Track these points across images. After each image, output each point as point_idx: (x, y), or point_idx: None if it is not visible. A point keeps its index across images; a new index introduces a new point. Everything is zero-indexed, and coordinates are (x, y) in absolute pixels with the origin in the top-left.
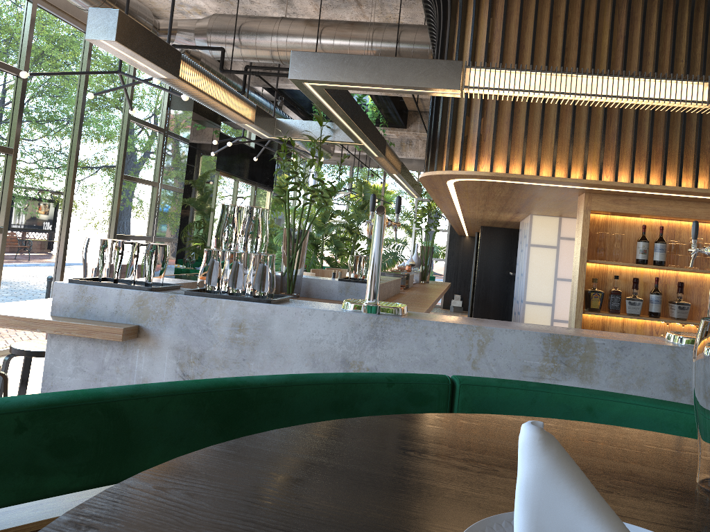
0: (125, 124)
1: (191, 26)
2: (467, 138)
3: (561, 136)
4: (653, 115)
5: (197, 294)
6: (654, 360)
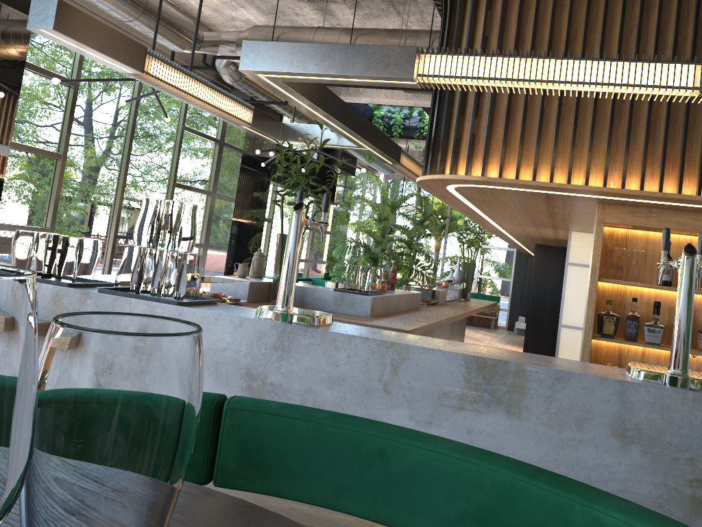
0: (178, 134)
1: (233, 38)
2: (461, 139)
3: (563, 138)
4: (669, 113)
5: (110, 292)
6: (597, 396)
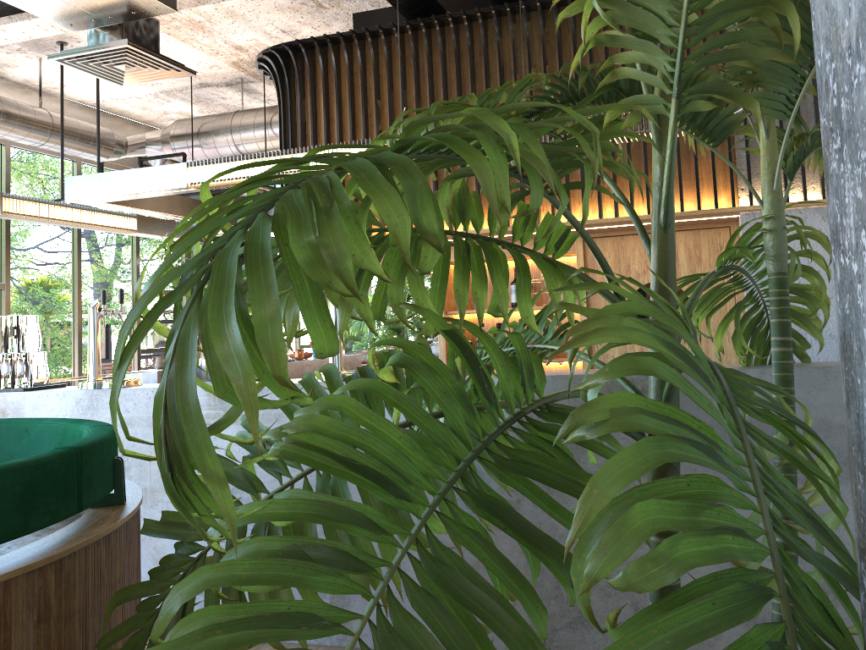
0: (134, 239)
1: (157, 136)
2: None
3: None
4: None
5: None
6: None
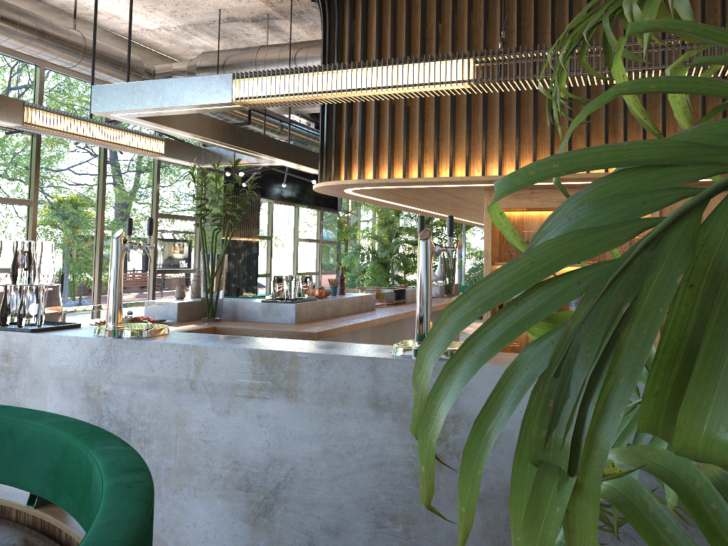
0: (155, 166)
1: (184, 67)
2: (341, 146)
3: (429, 133)
4: (518, 98)
5: None
6: (355, 374)
